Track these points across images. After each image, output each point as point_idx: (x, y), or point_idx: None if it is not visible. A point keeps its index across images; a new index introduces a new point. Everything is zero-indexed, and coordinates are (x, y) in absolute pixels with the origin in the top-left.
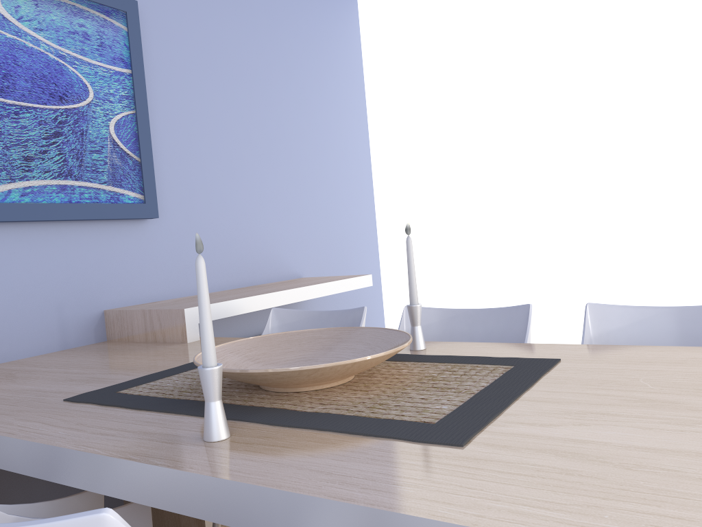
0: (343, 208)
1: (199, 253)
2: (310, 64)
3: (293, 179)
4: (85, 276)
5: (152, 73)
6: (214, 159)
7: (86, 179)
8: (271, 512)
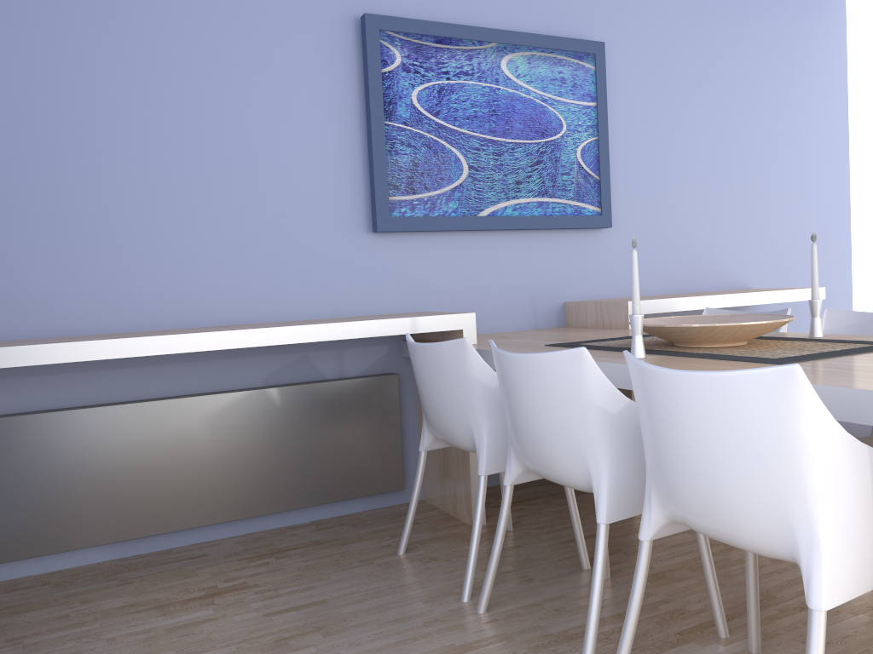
0: (807, 217)
1: (633, 248)
2: (776, 67)
3: (747, 189)
4: (552, 273)
5: (613, 101)
6: (664, 173)
7: (557, 196)
8: None
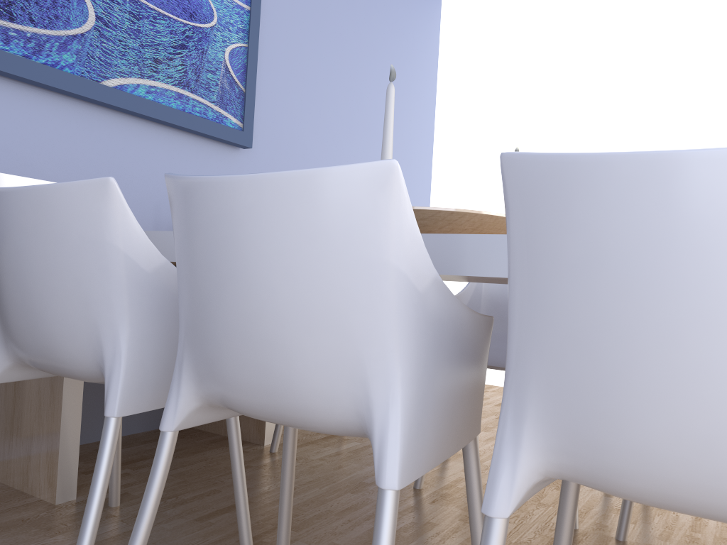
0: None
1: (391, 81)
2: (394, 48)
3: (365, 151)
4: None
5: (264, 17)
6: (302, 111)
7: (200, 94)
8: (460, 255)
